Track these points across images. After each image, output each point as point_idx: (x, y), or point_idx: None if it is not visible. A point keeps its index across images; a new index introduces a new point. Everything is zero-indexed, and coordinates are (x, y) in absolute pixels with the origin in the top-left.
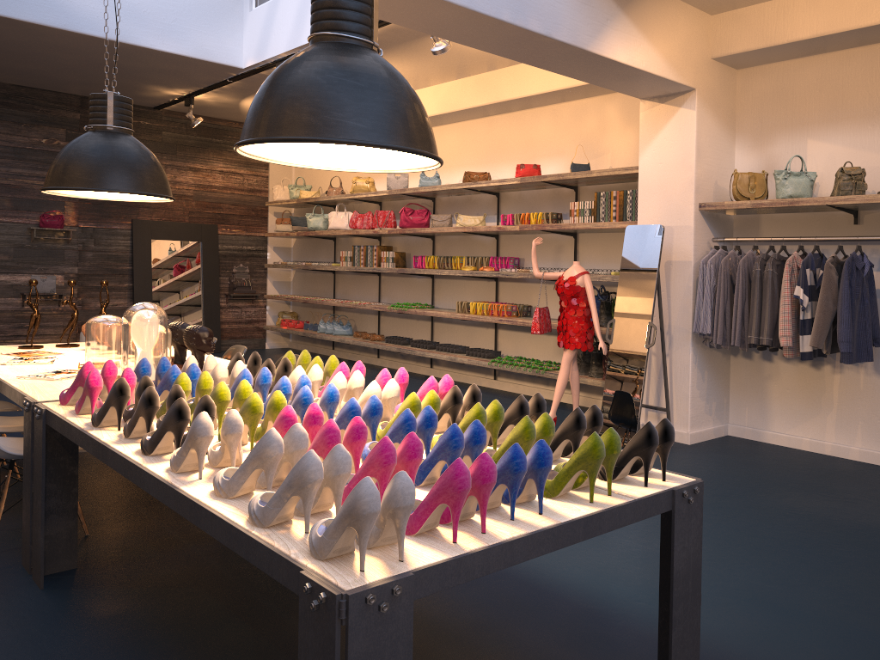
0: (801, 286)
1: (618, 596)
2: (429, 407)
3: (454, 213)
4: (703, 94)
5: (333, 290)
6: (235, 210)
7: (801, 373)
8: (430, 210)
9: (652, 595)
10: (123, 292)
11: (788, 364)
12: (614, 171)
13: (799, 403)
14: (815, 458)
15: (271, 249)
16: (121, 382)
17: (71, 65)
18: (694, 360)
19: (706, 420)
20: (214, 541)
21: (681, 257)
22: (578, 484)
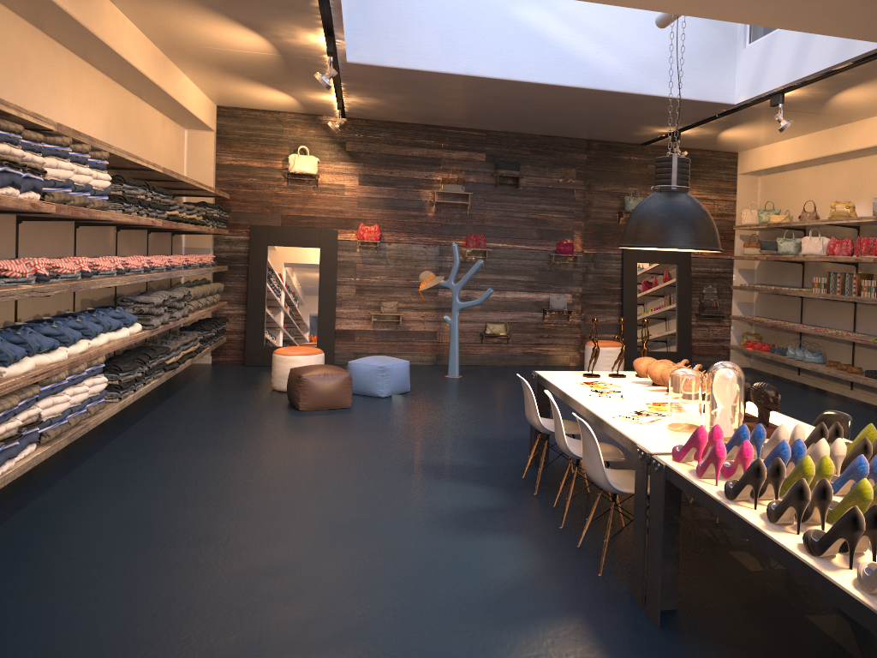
0: None
1: None
2: None
3: None
4: None
5: (799, 315)
6: None
7: None
8: None
9: None
10: (614, 310)
11: None
12: None
13: None
14: None
15: (736, 271)
16: (759, 463)
17: (589, 116)
18: None
19: None
20: (788, 606)
21: None
22: None
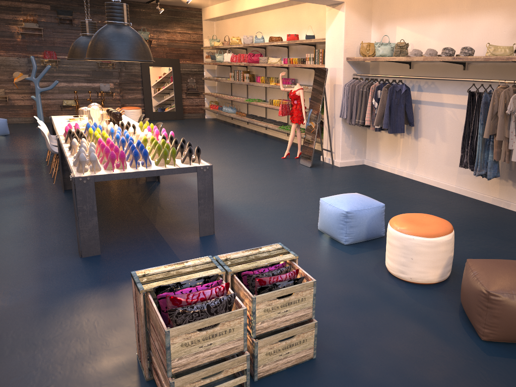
0: (374, 98)
1: (232, 208)
2: (138, 140)
3: (273, 55)
4: (349, 4)
5: (231, 91)
6: (187, 52)
7: (390, 137)
8: (265, 54)
9: (244, 209)
10: (139, 91)
11: (386, 133)
12: (319, 40)
13: (389, 151)
14: (387, 175)
15: (206, 70)
16: (69, 130)
17: None
18: (343, 130)
19: (351, 157)
20: (121, 185)
21: (339, 82)
22: (168, 163)
